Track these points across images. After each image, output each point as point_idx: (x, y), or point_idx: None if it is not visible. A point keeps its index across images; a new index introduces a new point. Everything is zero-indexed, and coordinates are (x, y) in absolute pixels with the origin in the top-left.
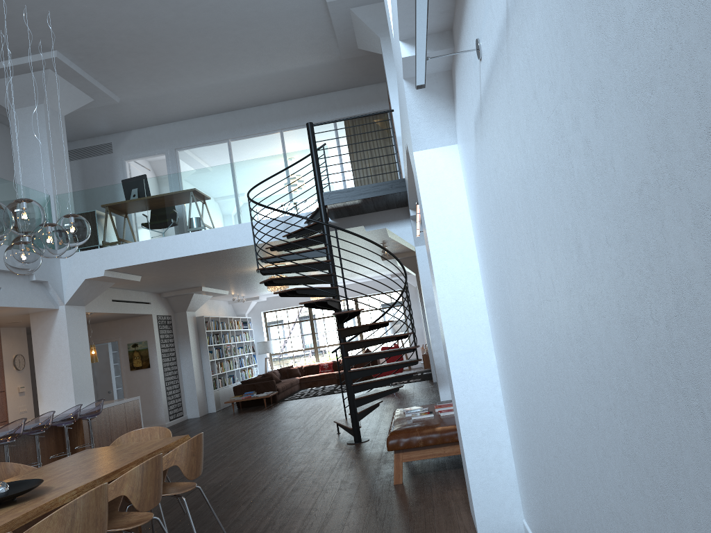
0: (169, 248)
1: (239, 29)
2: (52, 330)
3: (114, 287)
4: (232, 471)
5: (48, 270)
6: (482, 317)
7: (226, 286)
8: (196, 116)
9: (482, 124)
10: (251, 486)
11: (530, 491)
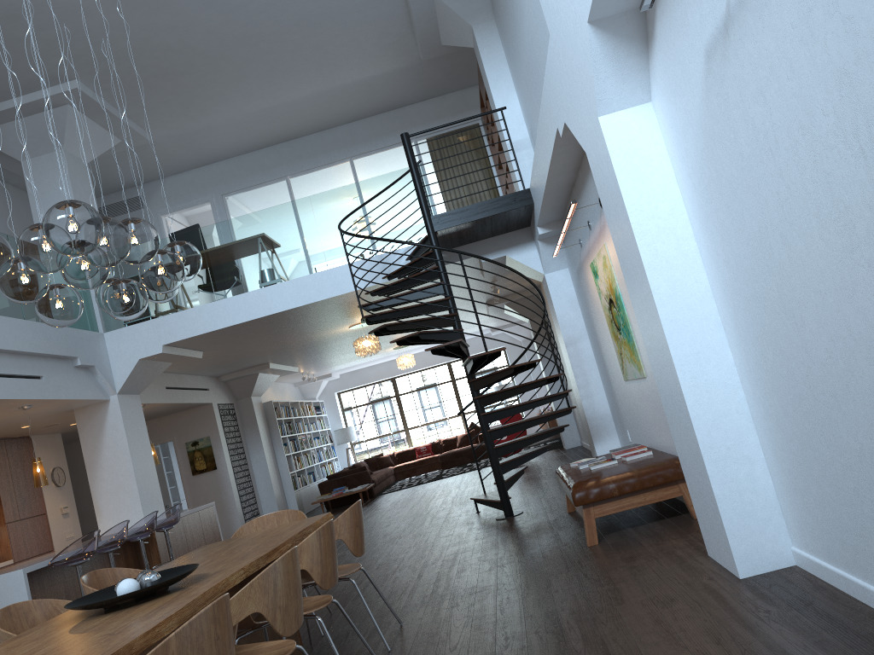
0: (240, 310)
1: (299, 32)
2: (104, 427)
3: (167, 371)
4: (365, 566)
5: (93, 352)
6: (709, 307)
7: (297, 360)
8: (243, 151)
9: (728, 44)
10: (399, 576)
11: (816, 500)
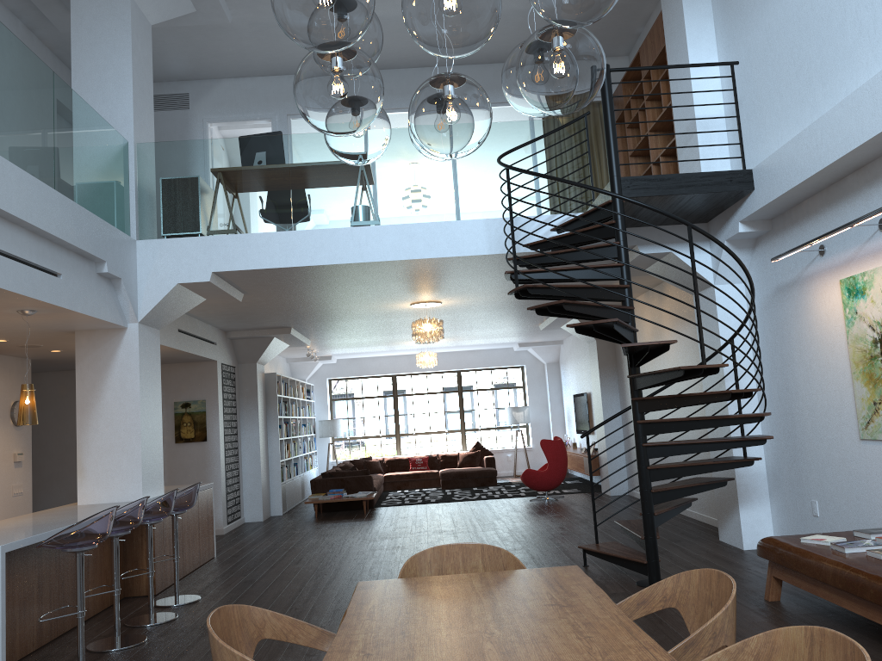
0: (322, 248)
1: None
2: (112, 362)
3: None
4: None
5: (122, 260)
6: None
7: (320, 331)
8: None
9: None
10: None
11: None
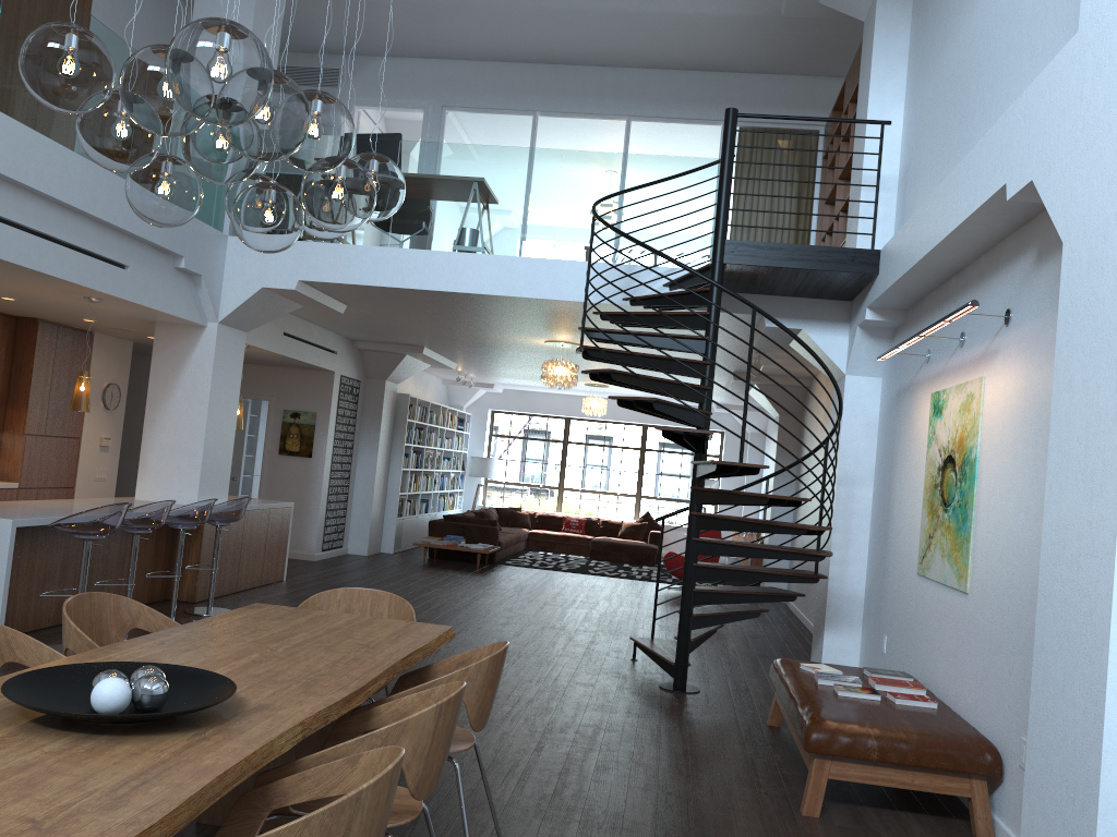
0: (416, 271)
1: None
2: (187, 360)
3: (292, 313)
4: None
5: (206, 256)
6: None
7: (461, 356)
8: (491, 58)
9: None
10: (510, 732)
11: None
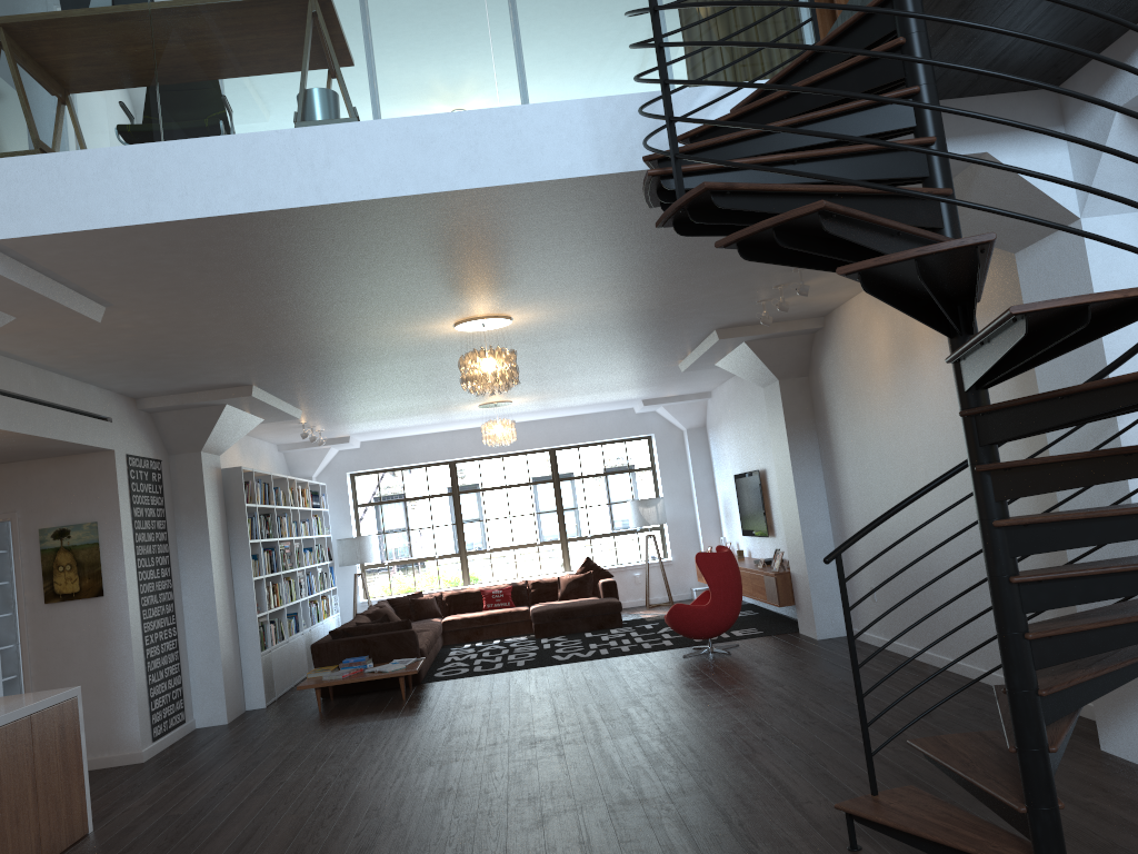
0: (230, 178)
1: None
2: None
3: (10, 354)
4: None
5: None
6: None
7: (309, 391)
8: None
9: None
10: None
11: None
